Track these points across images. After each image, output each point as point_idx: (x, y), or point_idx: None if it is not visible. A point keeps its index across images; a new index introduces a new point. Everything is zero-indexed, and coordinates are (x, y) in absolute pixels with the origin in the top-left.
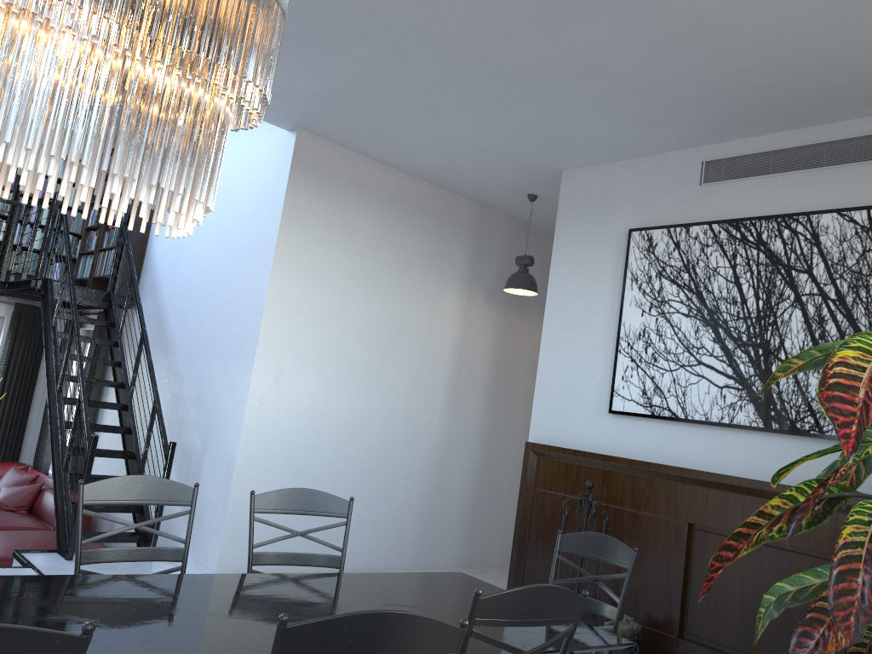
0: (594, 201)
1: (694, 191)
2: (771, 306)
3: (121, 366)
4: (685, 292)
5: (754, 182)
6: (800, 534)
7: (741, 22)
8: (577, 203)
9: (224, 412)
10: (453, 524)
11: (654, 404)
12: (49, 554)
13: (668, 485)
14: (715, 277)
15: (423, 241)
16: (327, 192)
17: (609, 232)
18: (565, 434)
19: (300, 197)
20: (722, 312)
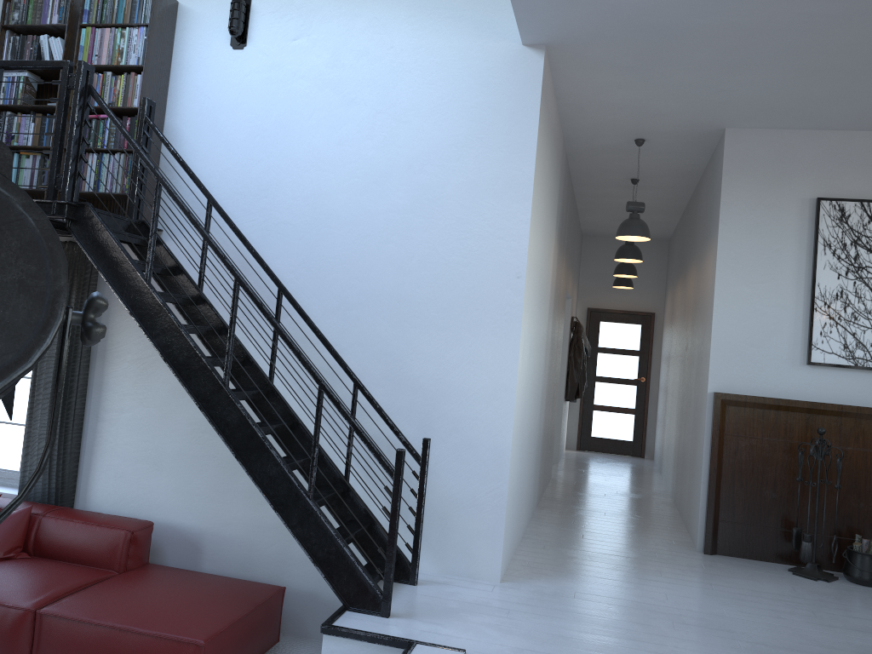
0: (769, 164)
1: None
2: None
3: (225, 334)
4: None
5: None
6: None
7: None
8: (748, 164)
9: (464, 393)
10: (538, 469)
11: (856, 356)
12: (352, 616)
13: None
14: None
15: (553, 180)
16: (544, 126)
17: (789, 197)
18: (753, 384)
19: (540, 131)
20: None
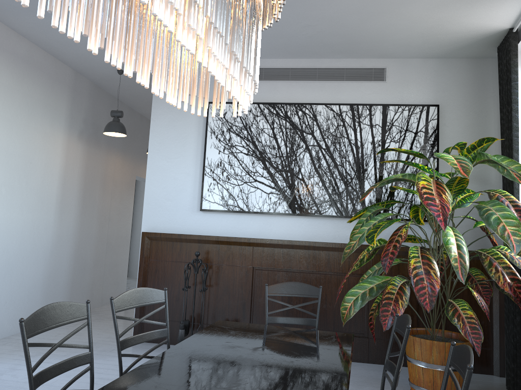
0: None
1: None
2: (294, 150)
3: None
4: (245, 141)
5: (281, 84)
6: (312, 264)
7: (326, 3)
8: None
9: None
10: (61, 291)
11: (229, 204)
12: None
13: (240, 248)
14: (262, 133)
15: (42, 94)
16: None
17: None
18: (168, 225)
19: None
20: (267, 153)
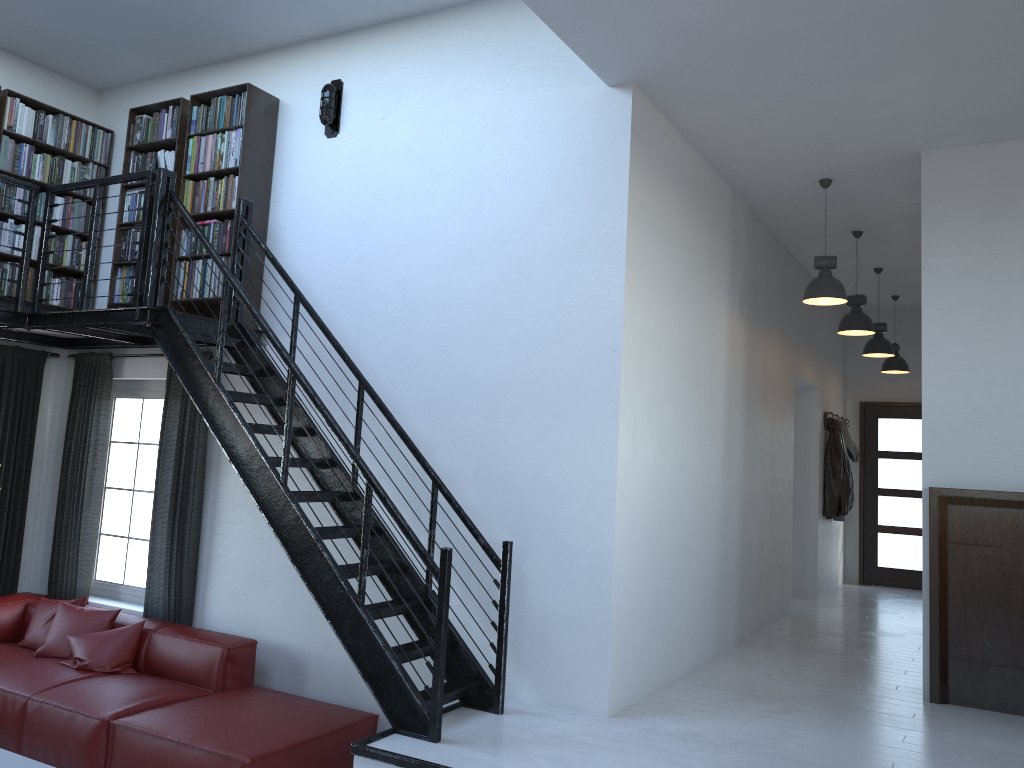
0: (983, 189)
1: None
2: None
3: (311, 435)
4: None
5: None
6: None
7: None
8: (954, 192)
9: (561, 490)
10: (732, 594)
11: None
12: (396, 739)
13: None
14: None
15: (706, 239)
16: (652, 175)
17: (1014, 228)
18: (983, 474)
19: (637, 181)
20: None
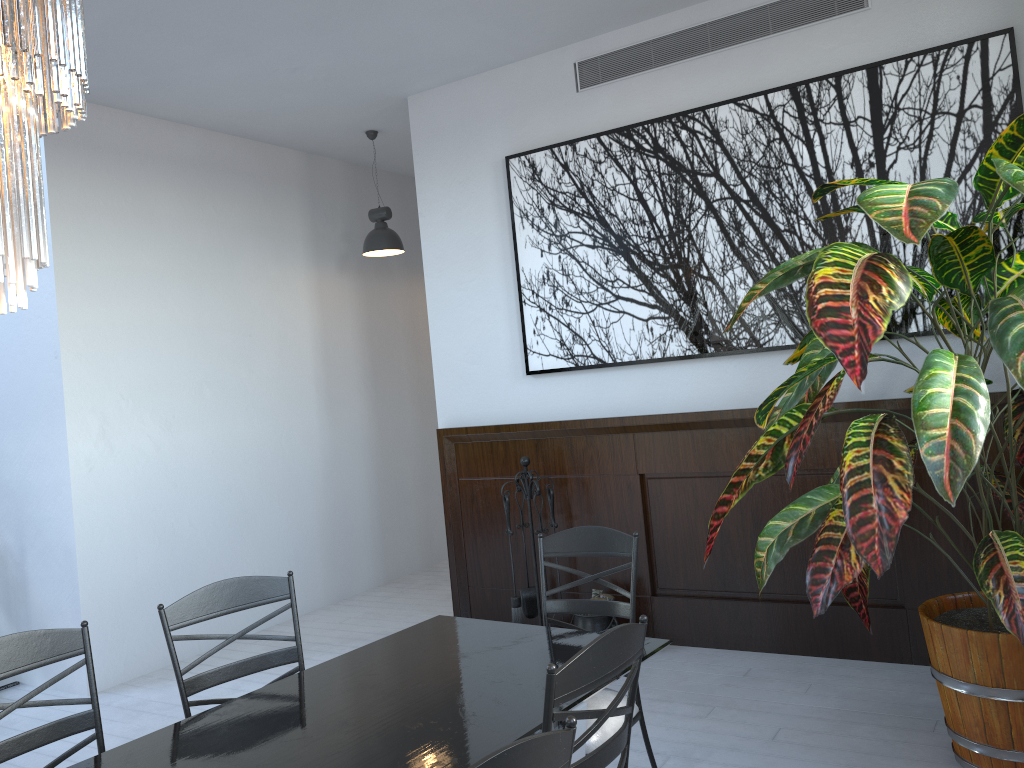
0: (456, 129)
1: (572, 100)
2: (683, 219)
3: None
4: (585, 220)
5: (637, 80)
6: None
7: None
8: (435, 135)
9: (39, 493)
10: (362, 540)
11: (576, 353)
12: None
13: (609, 440)
14: (616, 197)
15: (247, 213)
16: (106, 174)
17: (482, 164)
18: (480, 410)
19: (69, 187)
20: (631, 236)
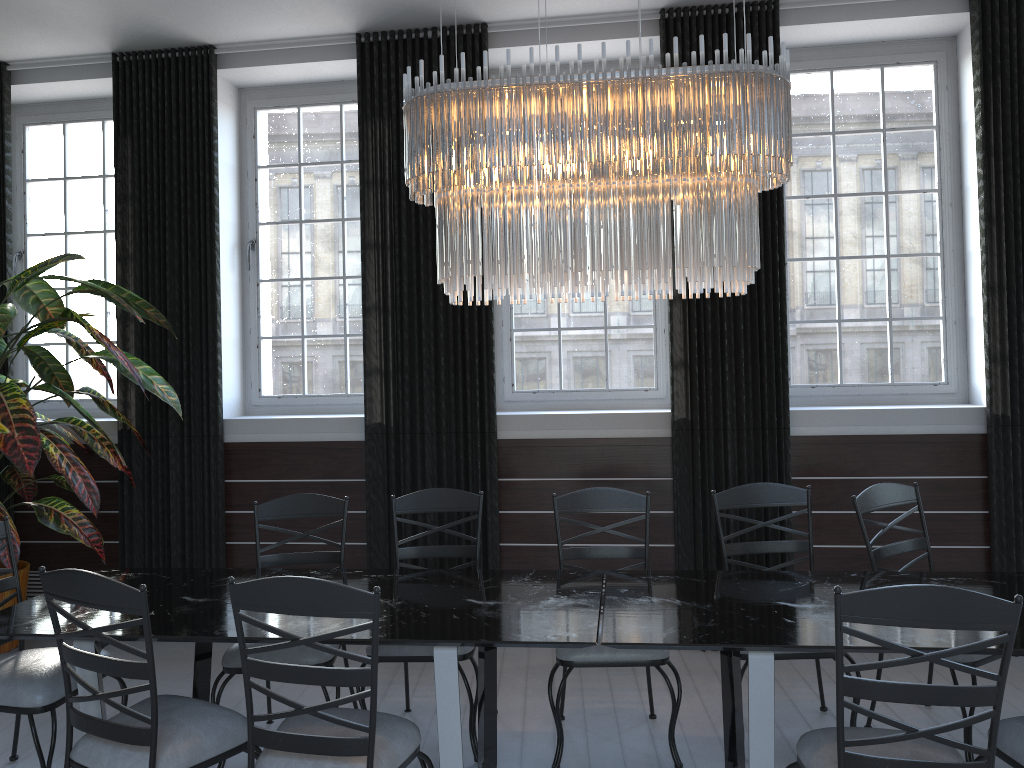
0: None
1: None
2: None
3: None
4: None
5: None
6: None
7: None
8: None
9: None
10: None
11: None
12: None
13: None
14: None
15: None
16: None
17: None
18: None
19: None
20: None
